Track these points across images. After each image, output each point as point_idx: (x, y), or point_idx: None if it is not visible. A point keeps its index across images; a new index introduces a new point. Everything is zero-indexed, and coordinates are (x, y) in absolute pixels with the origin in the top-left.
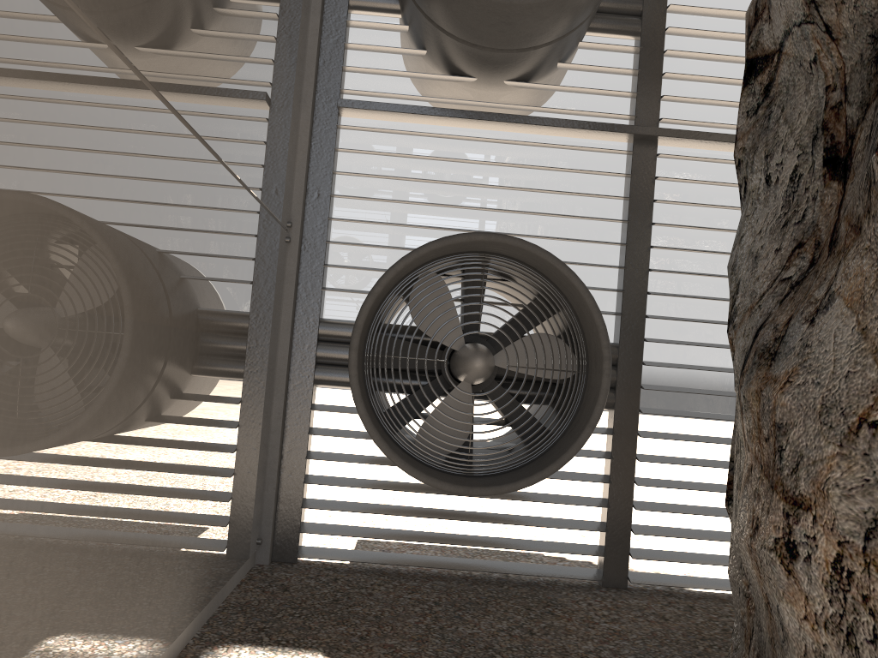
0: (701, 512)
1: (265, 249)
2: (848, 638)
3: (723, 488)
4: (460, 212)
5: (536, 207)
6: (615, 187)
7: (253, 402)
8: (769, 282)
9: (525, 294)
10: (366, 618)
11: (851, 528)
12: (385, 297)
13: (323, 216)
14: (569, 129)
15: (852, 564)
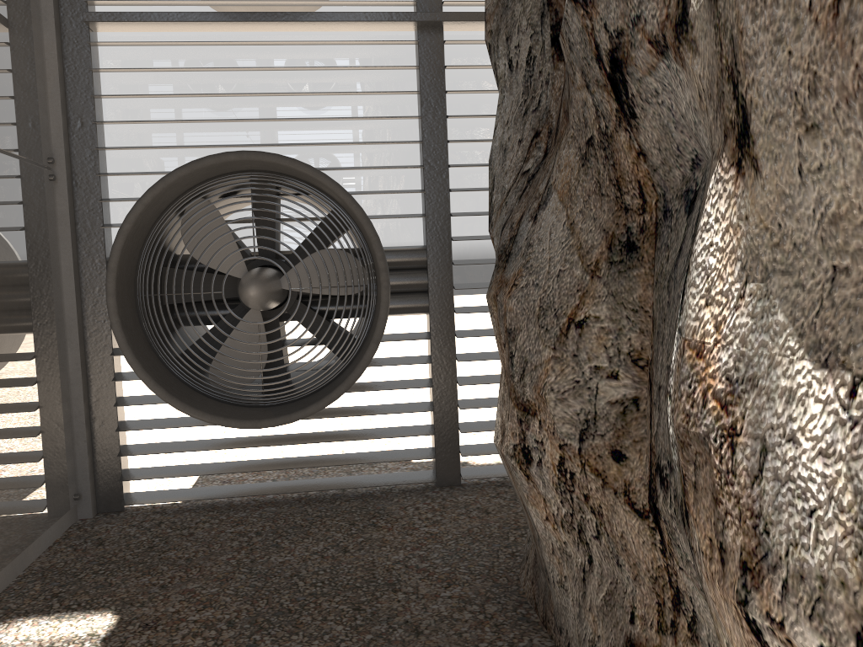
0: None
1: (7, 195)
2: (580, 535)
3: None
4: (245, 126)
5: (325, 112)
6: (406, 81)
7: (26, 361)
8: (514, 176)
9: (325, 206)
10: (176, 562)
11: (568, 430)
12: (149, 232)
13: (91, 146)
14: (346, 23)
15: (572, 465)
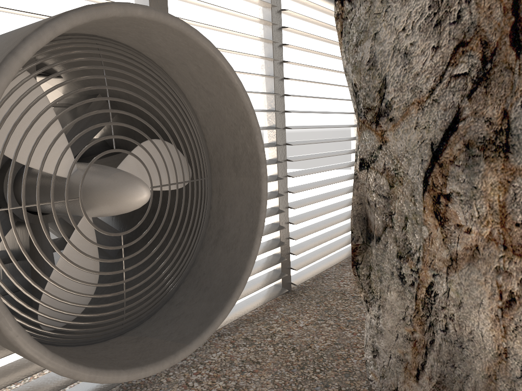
0: None
1: None
2: None
3: None
4: None
5: None
6: None
7: None
8: (434, 77)
9: (59, 91)
10: None
11: None
12: None
13: None
14: None
15: None
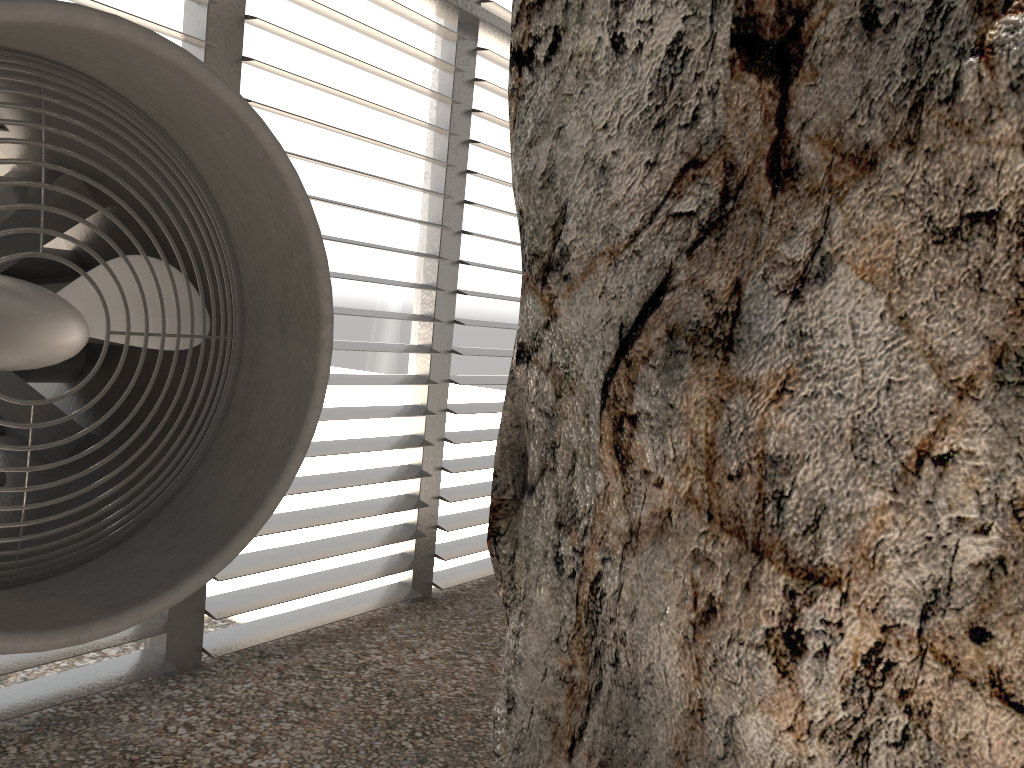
0: (303, 524)
1: None
2: (856, 745)
3: (326, 483)
4: None
5: None
6: None
7: None
8: (642, 214)
9: (5, 155)
10: None
11: (904, 605)
12: None
13: None
14: None
15: (897, 653)
